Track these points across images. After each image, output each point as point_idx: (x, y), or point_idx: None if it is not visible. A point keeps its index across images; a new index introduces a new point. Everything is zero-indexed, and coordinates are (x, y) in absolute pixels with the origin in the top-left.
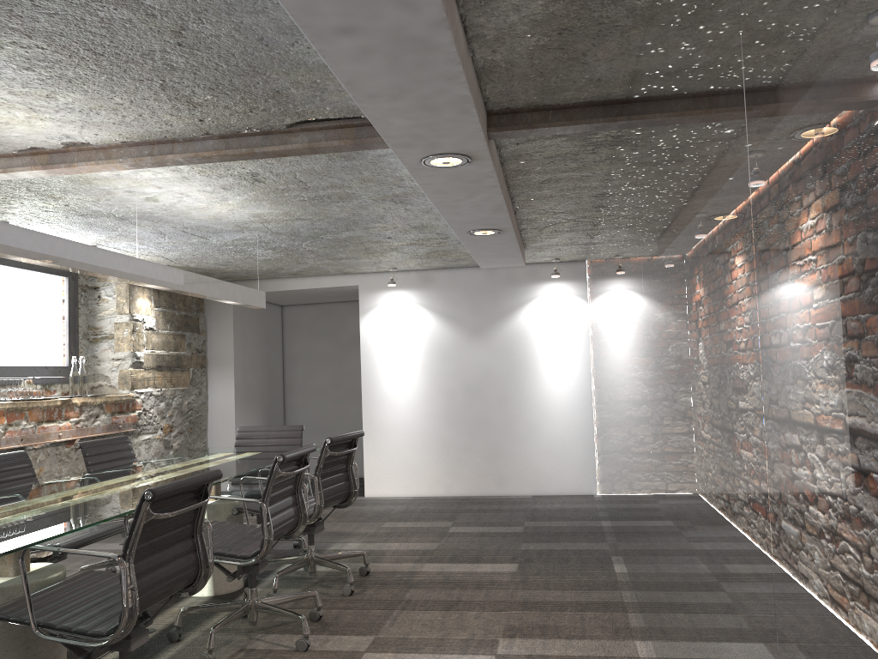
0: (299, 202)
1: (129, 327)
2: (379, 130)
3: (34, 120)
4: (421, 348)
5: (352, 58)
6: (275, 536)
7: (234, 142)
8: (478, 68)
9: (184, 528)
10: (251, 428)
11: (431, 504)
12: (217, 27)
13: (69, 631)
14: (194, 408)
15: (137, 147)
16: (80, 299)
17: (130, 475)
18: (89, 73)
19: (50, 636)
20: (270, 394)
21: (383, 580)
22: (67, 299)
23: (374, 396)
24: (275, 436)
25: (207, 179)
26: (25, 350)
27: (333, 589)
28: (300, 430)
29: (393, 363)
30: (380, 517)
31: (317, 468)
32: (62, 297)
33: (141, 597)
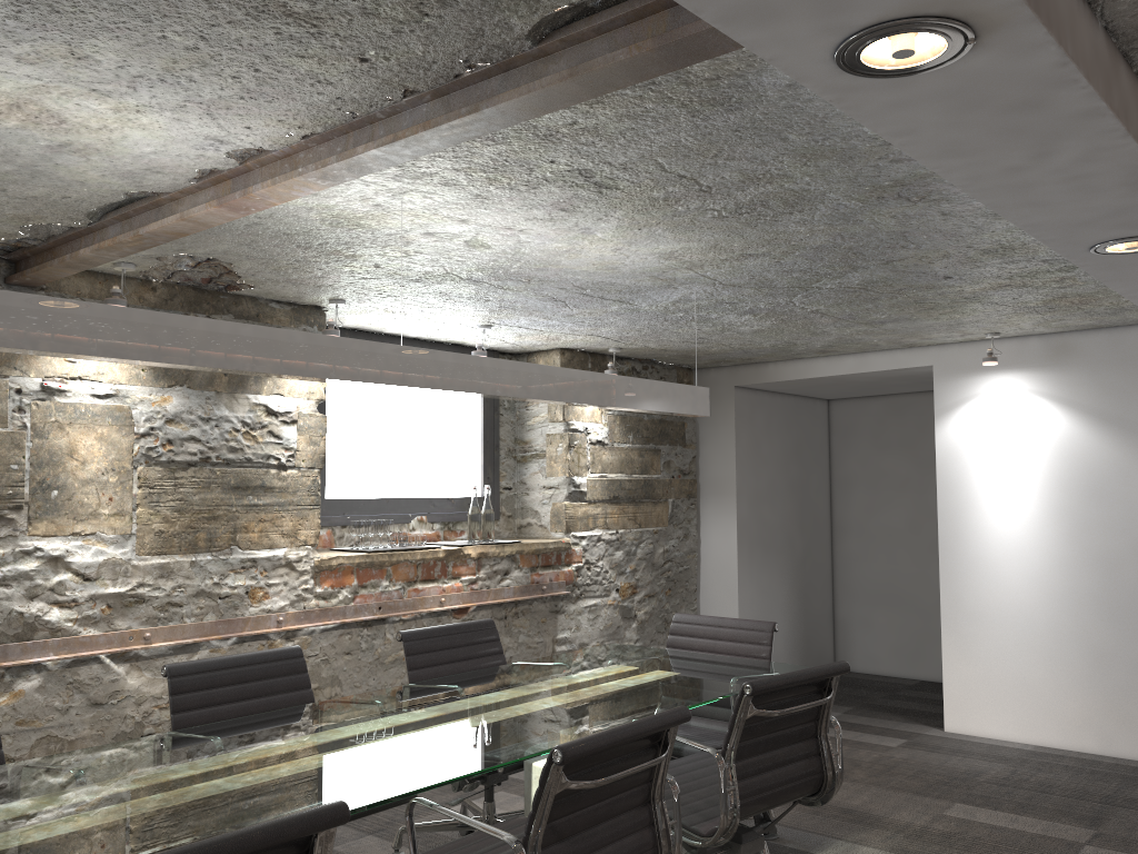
0: (719, 223)
1: (564, 441)
2: None
3: (130, 115)
4: (1050, 477)
5: None
6: None
7: (457, 101)
8: None
9: None
10: (693, 618)
11: (1064, 773)
12: None
13: None
14: (674, 559)
15: (328, 142)
16: (502, 401)
17: (403, 714)
18: None
19: None
20: (805, 538)
21: None
22: (481, 403)
23: (960, 558)
24: (728, 637)
25: (516, 195)
26: (417, 475)
27: None
28: (769, 631)
29: (995, 501)
30: (950, 788)
31: (728, 741)
32: (475, 399)
33: None
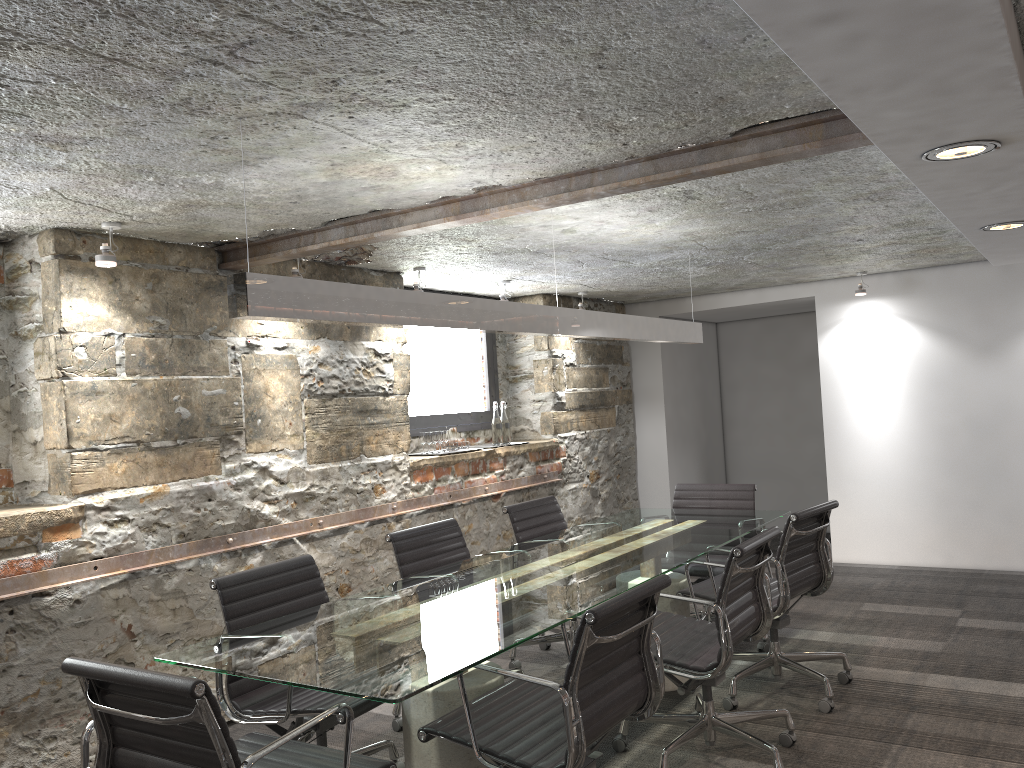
0: (742, 215)
1: (549, 364)
2: (863, 129)
3: (444, 171)
4: (904, 374)
5: (834, 50)
6: (734, 644)
7: (664, 163)
8: (1021, 18)
9: (629, 644)
10: (691, 486)
11: (926, 580)
12: (646, 39)
13: (512, 762)
14: (621, 451)
15: (552, 182)
16: (497, 336)
17: (562, 553)
18: (499, 115)
19: (493, 765)
20: (706, 430)
21: (872, 694)
22: (484, 338)
23: (840, 437)
24: (720, 497)
25: (630, 204)
26: (447, 396)
27: (805, 701)
28: (751, 490)
29: (864, 394)
30: (856, 595)
31: (780, 552)
32: (479, 336)
33: (587, 732)
